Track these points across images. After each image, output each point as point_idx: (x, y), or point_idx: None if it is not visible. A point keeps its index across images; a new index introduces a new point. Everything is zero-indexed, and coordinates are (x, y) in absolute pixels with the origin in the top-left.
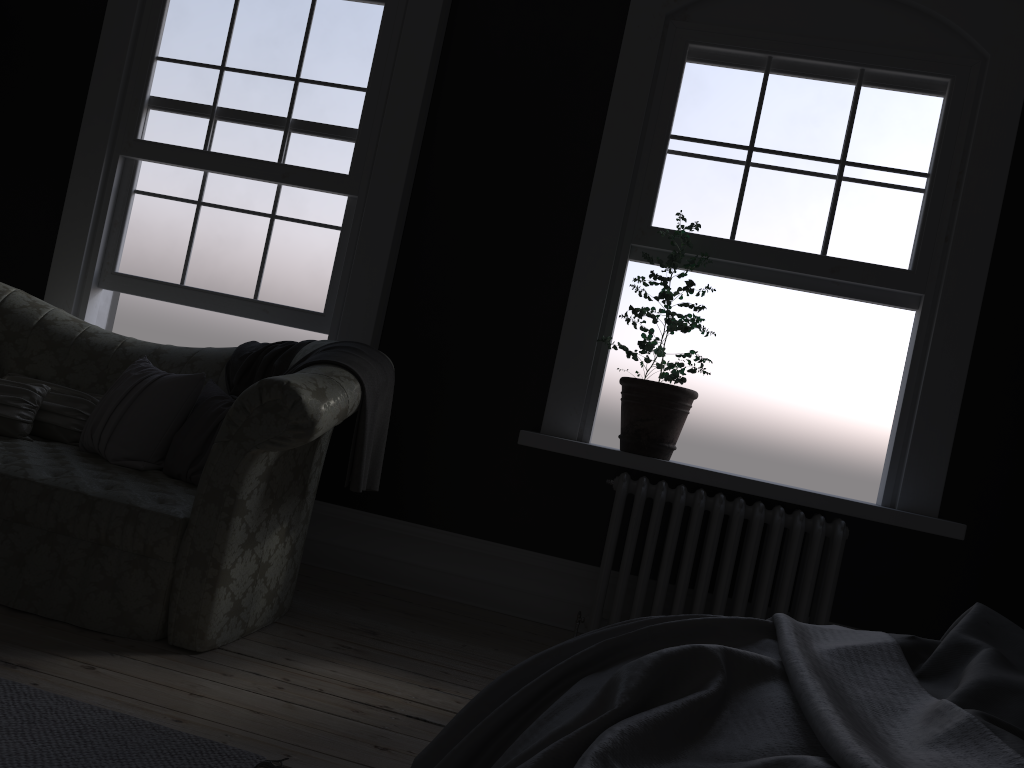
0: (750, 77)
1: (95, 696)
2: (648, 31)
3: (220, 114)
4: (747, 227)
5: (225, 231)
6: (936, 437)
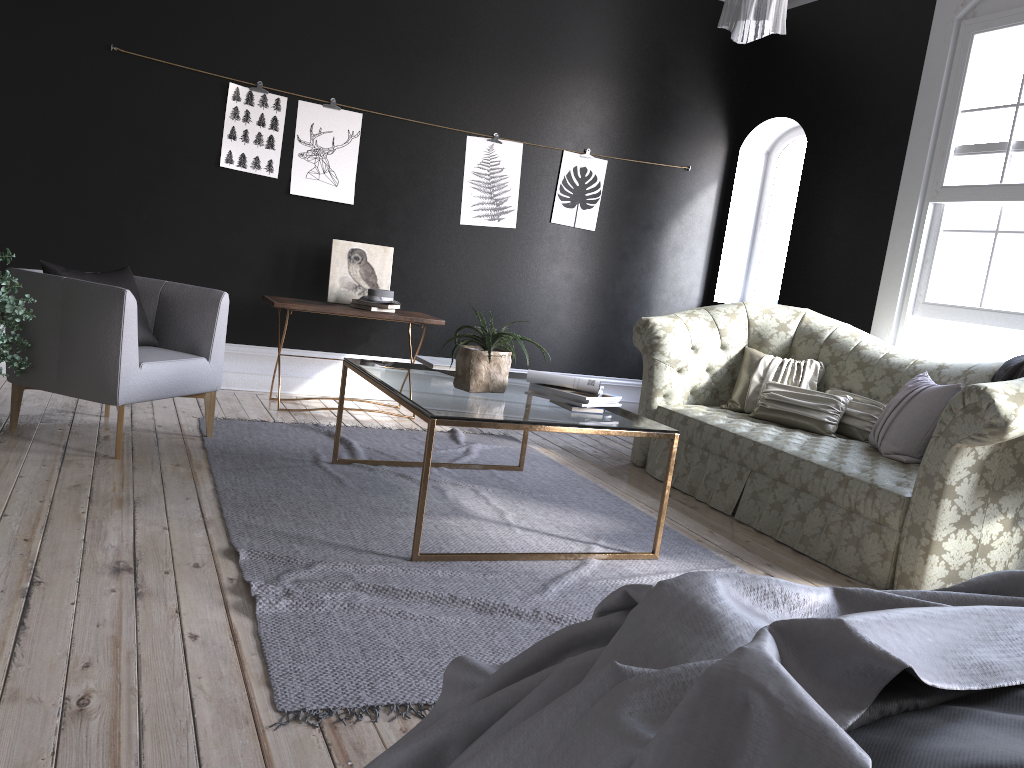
0: None
1: None
2: None
3: (1014, 147)
4: None
5: (1019, 254)
6: None
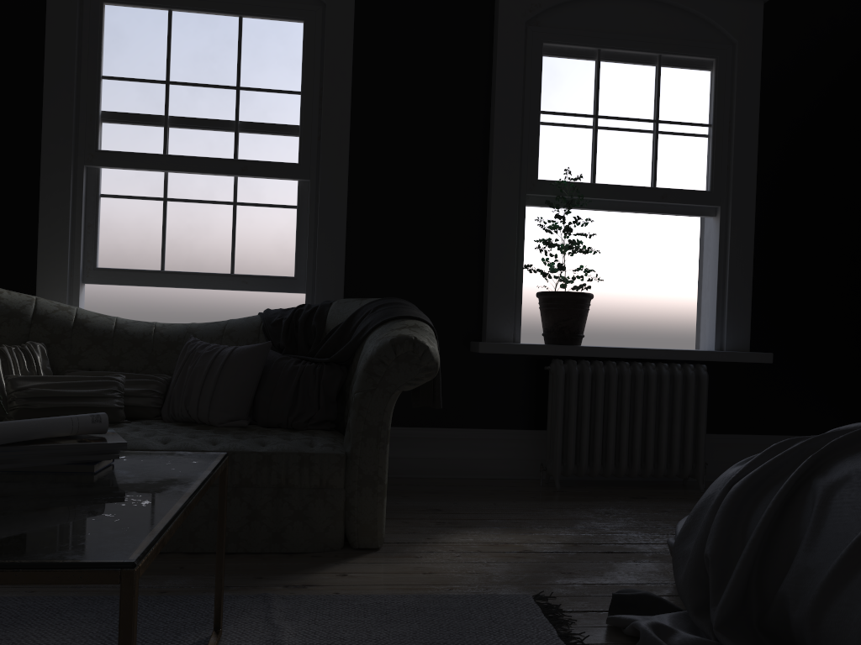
0: (588, 65)
1: (381, 590)
2: (515, 35)
3: (173, 122)
4: (602, 173)
5: (193, 220)
6: (741, 299)
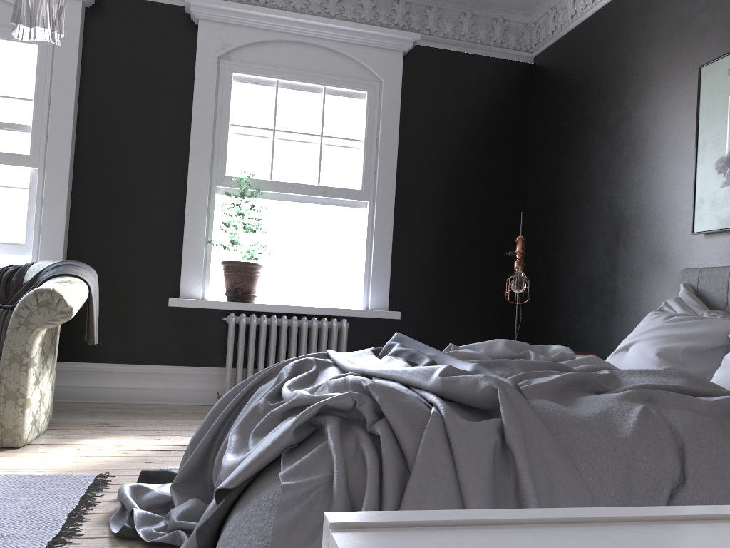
0: (268, 91)
1: None
2: (209, 66)
3: None
4: (278, 173)
5: None
6: (382, 271)
